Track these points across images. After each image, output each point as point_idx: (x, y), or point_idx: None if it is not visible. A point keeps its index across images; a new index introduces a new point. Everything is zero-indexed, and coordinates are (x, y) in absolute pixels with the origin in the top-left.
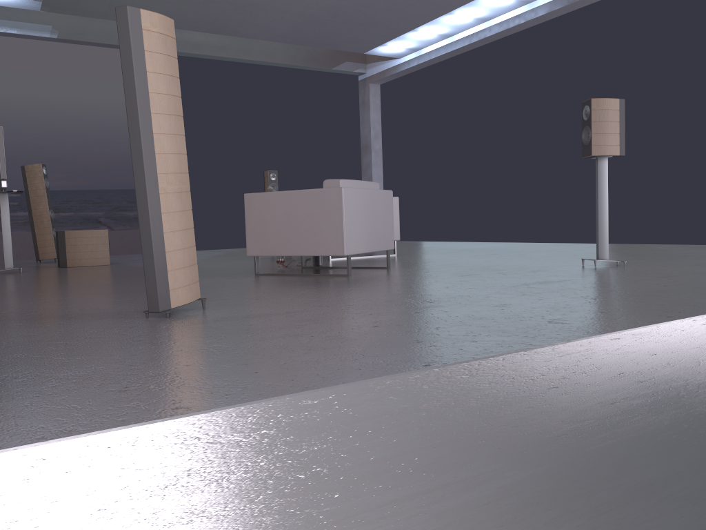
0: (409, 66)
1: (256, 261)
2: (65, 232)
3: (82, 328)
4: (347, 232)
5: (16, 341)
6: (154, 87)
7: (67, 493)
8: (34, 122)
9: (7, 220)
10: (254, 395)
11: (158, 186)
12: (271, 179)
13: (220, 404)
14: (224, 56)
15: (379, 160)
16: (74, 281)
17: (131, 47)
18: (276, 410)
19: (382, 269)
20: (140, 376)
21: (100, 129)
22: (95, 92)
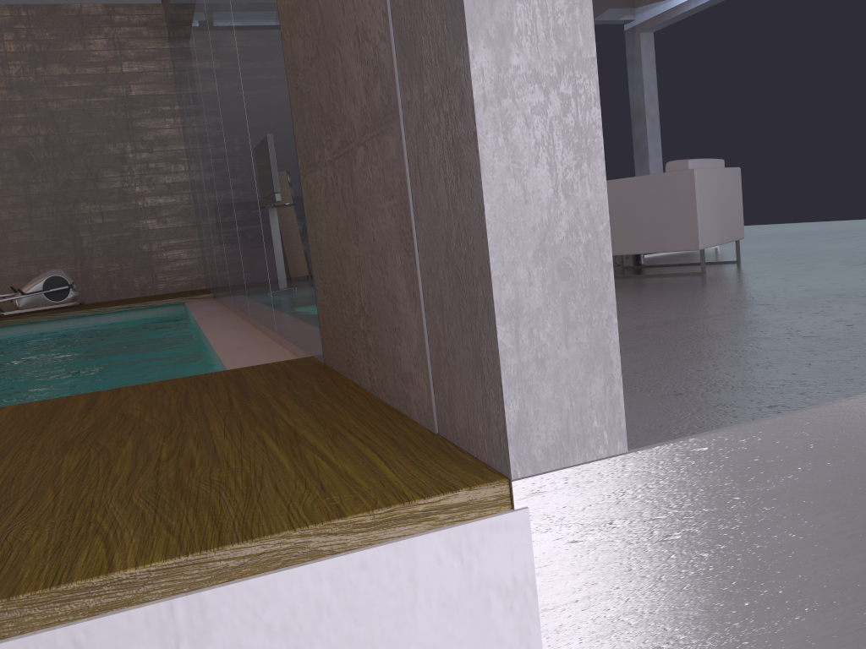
0: (697, 4)
1: None
2: None
3: None
4: (701, 223)
5: None
6: None
7: (708, 483)
8: None
9: None
10: (834, 393)
11: None
12: None
13: (812, 401)
14: None
15: (656, 129)
16: None
17: None
18: (864, 407)
19: (732, 263)
20: (668, 382)
21: None
22: None
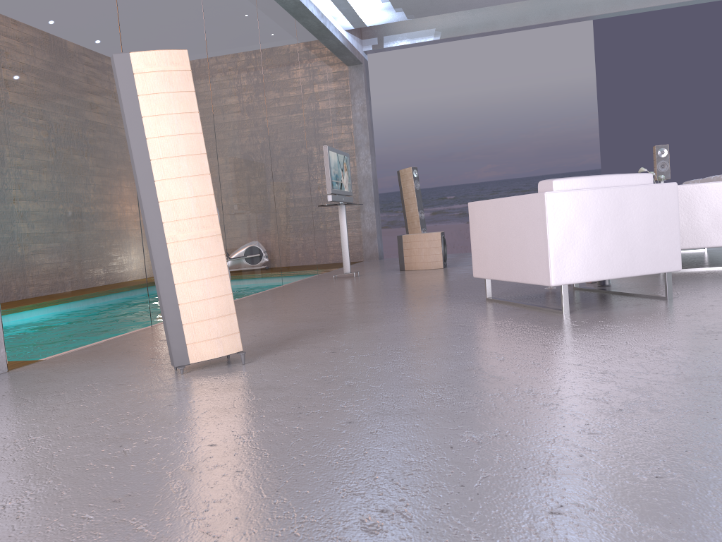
0: None
1: (487, 283)
2: (402, 237)
3: (101, 378)
4: (555, 254)
5: (30, 388)
6: (153, 132)
7: None
8: (467, 118)
9: (344, 229)
10: None
11: (164, 236)
12: (660, 156)
13: None
14: (621, 11)
15: None
16: (338, 295)
17: (121, 96)
18: None
19: (653, 301)
20: None
21: (527, 114)
22: (522, 77)
